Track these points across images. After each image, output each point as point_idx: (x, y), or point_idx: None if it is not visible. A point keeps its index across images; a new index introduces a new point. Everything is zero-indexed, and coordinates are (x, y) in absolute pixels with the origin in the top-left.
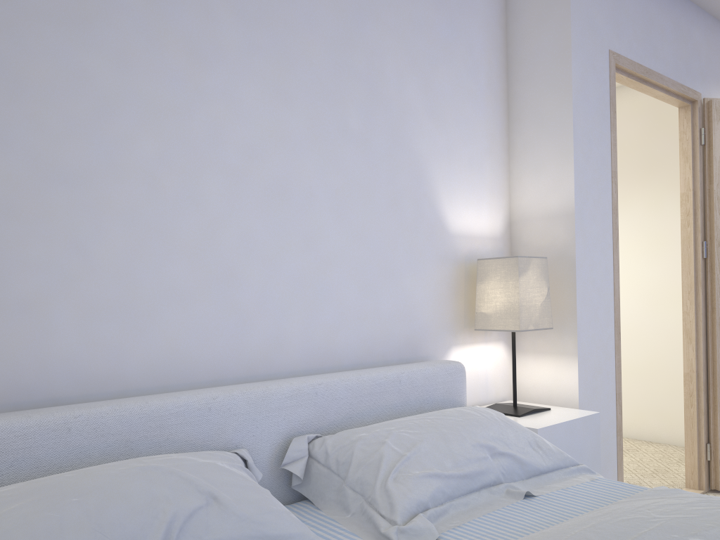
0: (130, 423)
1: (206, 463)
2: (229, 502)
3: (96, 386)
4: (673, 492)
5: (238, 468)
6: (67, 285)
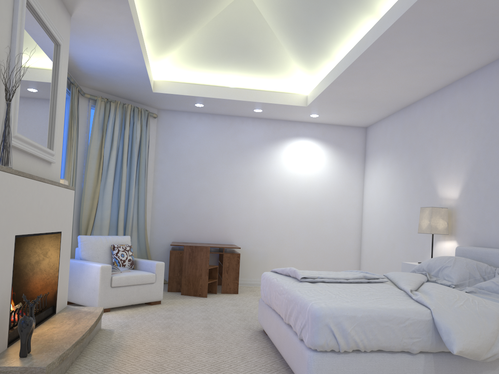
0: (481, 253)
1: (464, 260)
2: (451, 267)
3: (498, 245)
4: (496, 305)
5: (470, 265)
6: (494, 216)
